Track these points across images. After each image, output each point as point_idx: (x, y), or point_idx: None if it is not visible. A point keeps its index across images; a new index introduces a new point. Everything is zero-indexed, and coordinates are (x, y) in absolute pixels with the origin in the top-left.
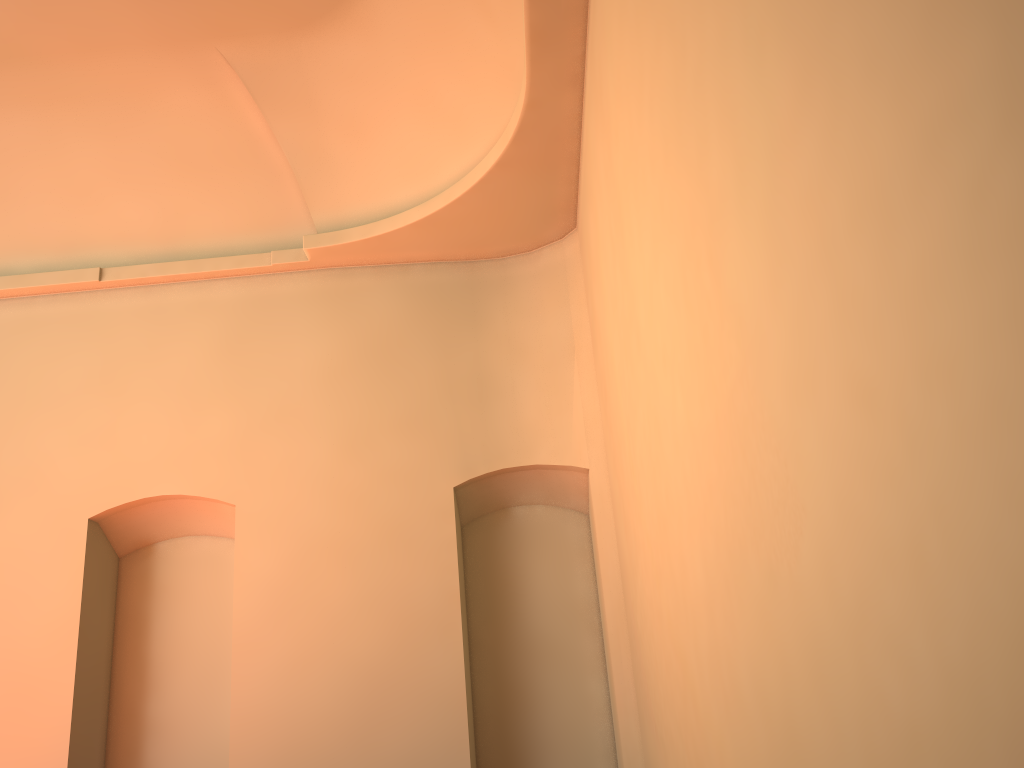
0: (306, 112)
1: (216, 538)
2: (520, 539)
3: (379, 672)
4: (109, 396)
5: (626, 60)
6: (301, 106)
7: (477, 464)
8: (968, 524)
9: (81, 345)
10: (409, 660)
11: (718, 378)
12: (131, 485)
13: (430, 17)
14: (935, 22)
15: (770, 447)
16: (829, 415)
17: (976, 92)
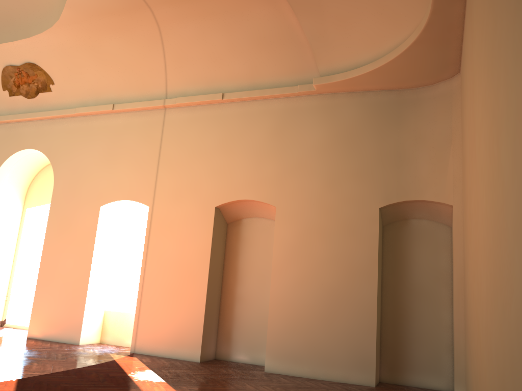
0: (317, 15)
1: (267, 219)
2: (413, 236)
3: (336, 291)
4: (224, 153)
5: (479, 5)
6: (315, 12)
7: (392, 197)
8: None
9: (214, 129)
10: (350, 288)
11: (495, 202)
12: (232, 194)
13: None
14: None
15: (506, 251)
16: None
17: None
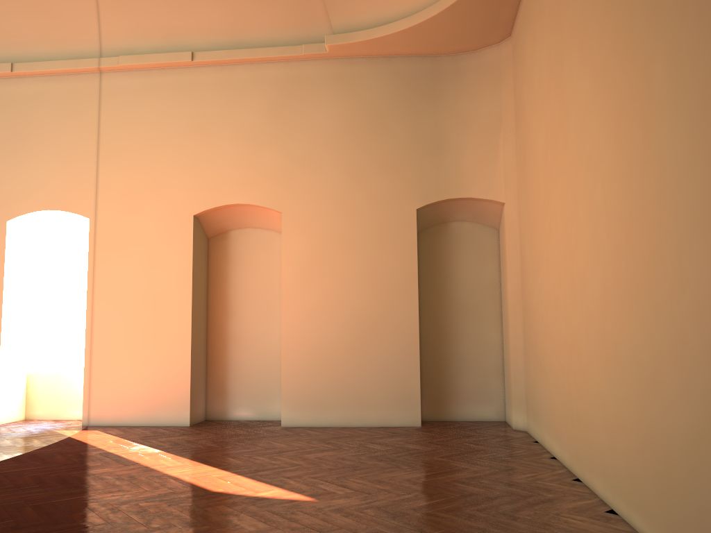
0: None
1: (266, 230)
2: (454, 242)
3: (368, 317)
4: (201, 139)
5: None
6: None
7: (432, 195)
8: None
9: (182, 104)
10: (386, 311)
11: (636, 192)
12: (218, 196)
13: None
14: None
15: (670, 244)
16: None
17: None
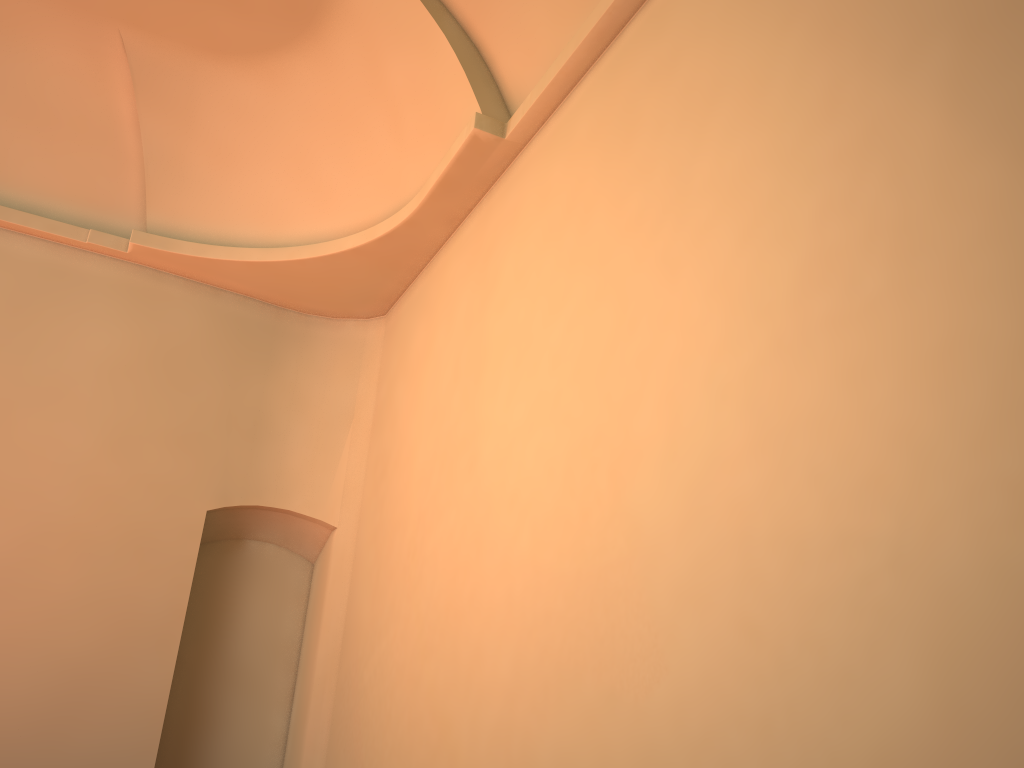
0: (181, 121)
1: None
2: (246, 571)
3: (86, 671)
4: None
5: (544, 268)
6: (178, 114)
7: (235, 495)
8: (810, 721)
9: None
10: (119, 665)
11: (591, 550)
12: None
13: (340, 104)
14: (864, 493)
15: (642, 619)
16: (714, 626)
17: (878, 539)
